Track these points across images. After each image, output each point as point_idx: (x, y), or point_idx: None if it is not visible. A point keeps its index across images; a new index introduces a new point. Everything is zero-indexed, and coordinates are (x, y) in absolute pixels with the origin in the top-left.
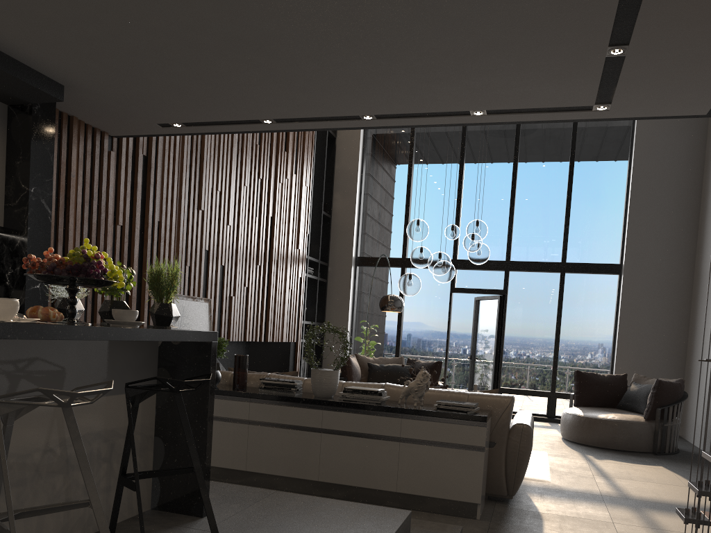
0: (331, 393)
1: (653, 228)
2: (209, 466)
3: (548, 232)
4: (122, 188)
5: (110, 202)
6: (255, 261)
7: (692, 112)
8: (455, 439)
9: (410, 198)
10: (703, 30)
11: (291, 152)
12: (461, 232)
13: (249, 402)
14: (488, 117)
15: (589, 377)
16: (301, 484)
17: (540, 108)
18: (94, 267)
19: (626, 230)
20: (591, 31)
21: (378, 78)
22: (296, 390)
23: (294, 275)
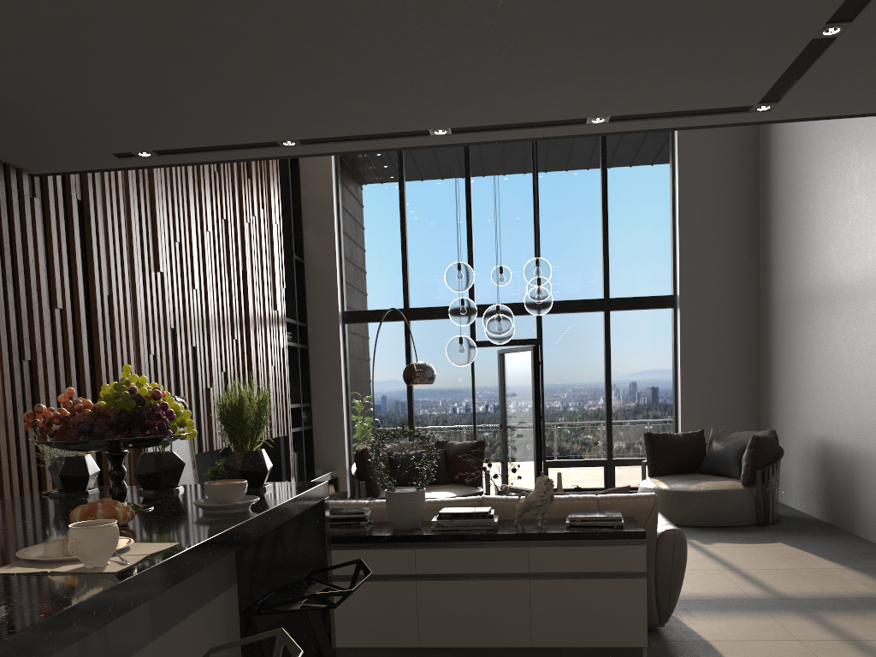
0: (418, 522)
1: (709, 249)
2: None
3: (584, 261)
4: (56, 252)
5: (42, 276)
6: (230, 335)
7: (871, 110)
8: (605, 566)
9: (405, 230)
10: None
11: (255, 179)
12: (476, 269)
13: None
14: (608, 126)
15: (663, 439)
16: (394, 654)
17: (683, 111)
18: (160, 416)
19: (678, 253)
20: (817, 3)
21: (483, 76)
22: (368, 524)
23: (275, 346)
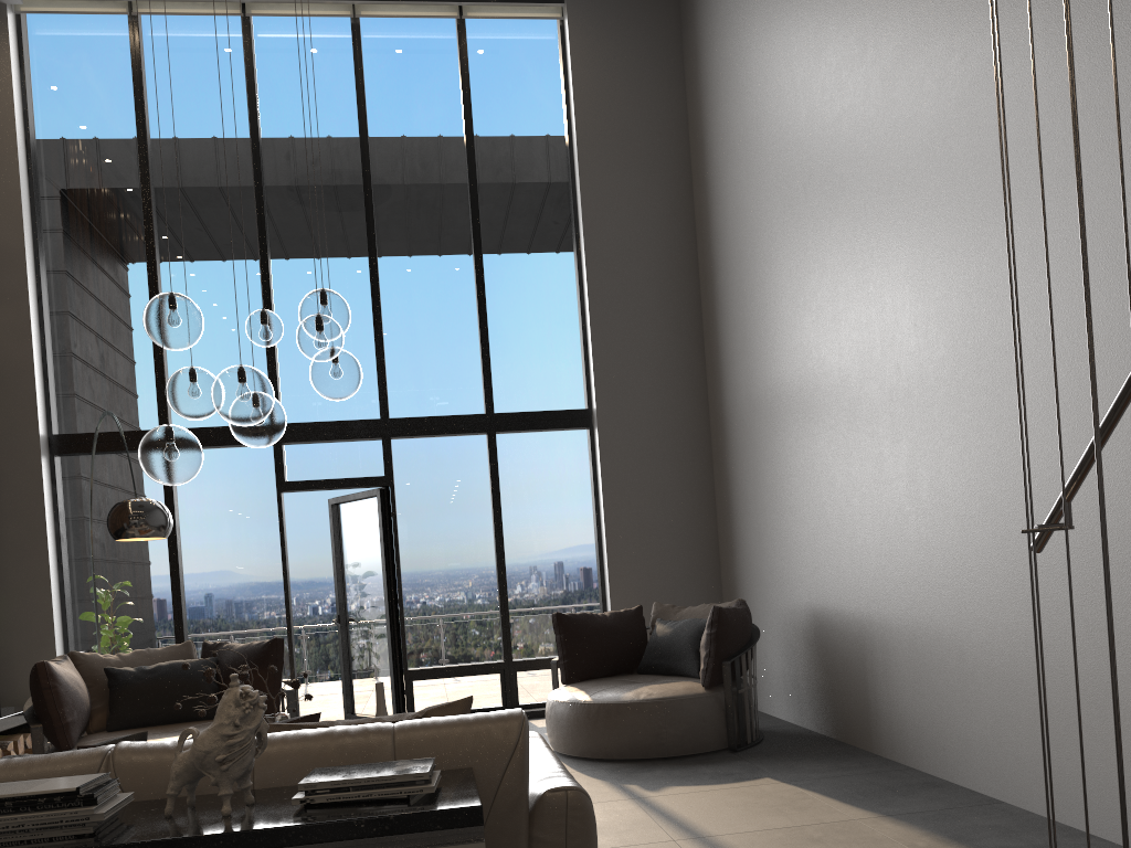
0: None
1: (634, 340)
2: None
3: (454, 358)
4: None
5: None
6: None
7: None
8: None
9: None
10: None
11: None
12: (282, 368)
13: None
14: None
15: (582, 623)
16: None
17: None
18: None
19: (590, 347)
20: None
21: None
22: None
23: None
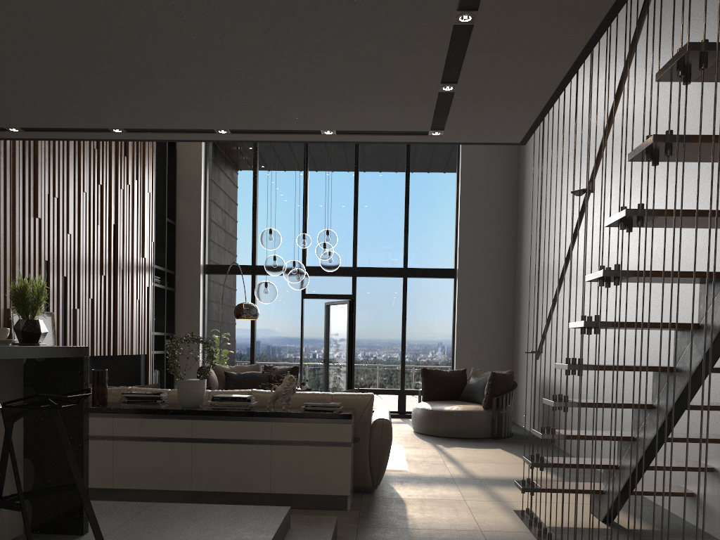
0: (199, 403)
1: (481, 236)
2: (87, 482)
3: (390, 239)
4: None
5: None
6: (99, 272)
7: (509, 140)
8: (323, 437)
9: (256, 206)
10: (515, 76)
11: (132, 157)
12: None
13: (113, 418)
14: (337, 136)
15: (434, 374)
16: (173, 495)
17: (384, 131)
18: None
19: (458, 238)
20: (427, 70)
21: (235, 97)
22: (162, 402)
23: (141, 285)
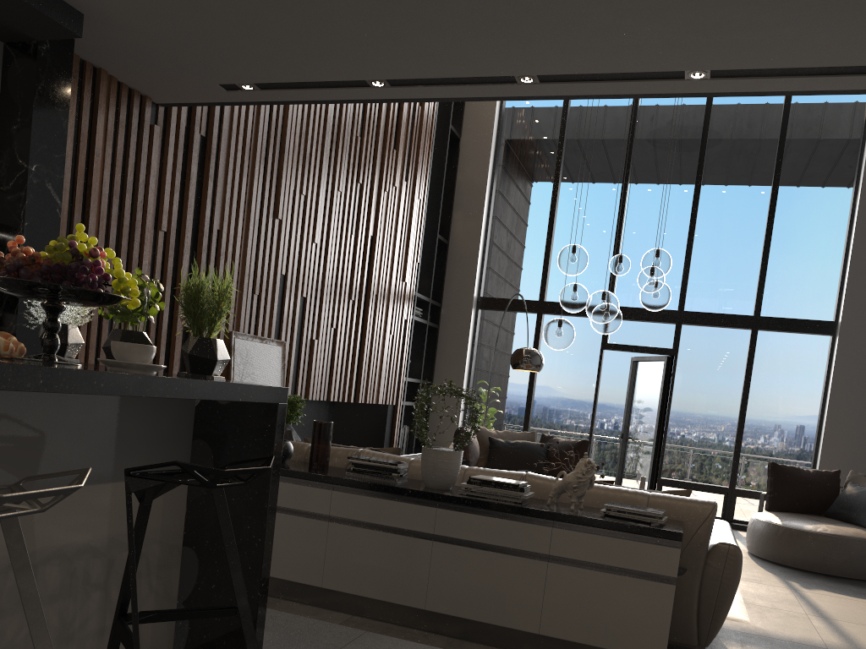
0: (449, 484)
1: None
2: (265, 598)
3: (738, 274)
4: (168, 179)
5: (151, 198)
6: (347, 295)
7: None
8: (631, 563)
9: (553, 223)
10: None
11: (403, 151)
12: None
13: (331, 490)
14: (711, 83)
15: (789, 473)
16: (400, 611)
17: (797, 69)
18: (85, 270)
19: (846, 276)
20: None
21: (555, 8)
22: (399, 476)
23: (398, 317)
